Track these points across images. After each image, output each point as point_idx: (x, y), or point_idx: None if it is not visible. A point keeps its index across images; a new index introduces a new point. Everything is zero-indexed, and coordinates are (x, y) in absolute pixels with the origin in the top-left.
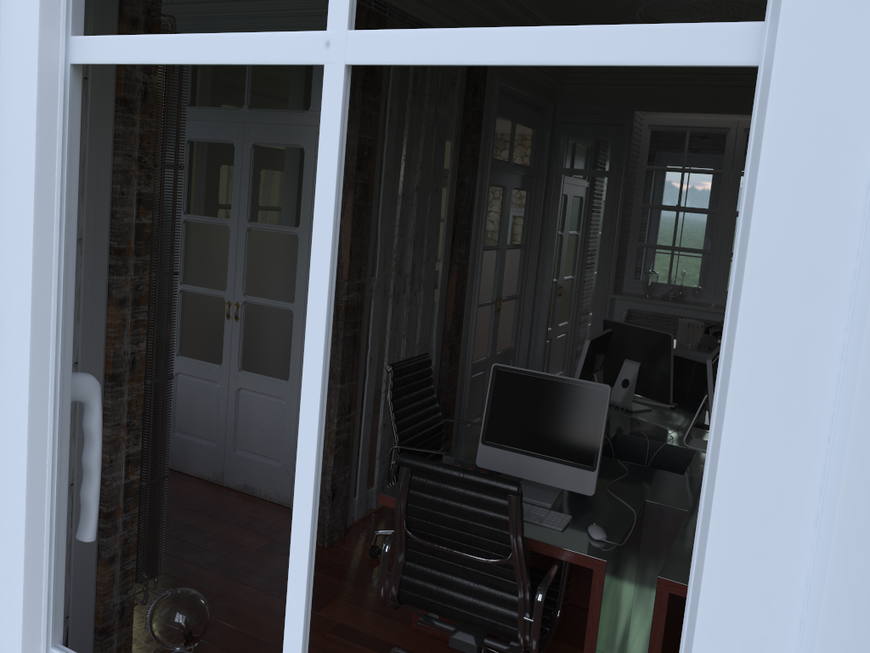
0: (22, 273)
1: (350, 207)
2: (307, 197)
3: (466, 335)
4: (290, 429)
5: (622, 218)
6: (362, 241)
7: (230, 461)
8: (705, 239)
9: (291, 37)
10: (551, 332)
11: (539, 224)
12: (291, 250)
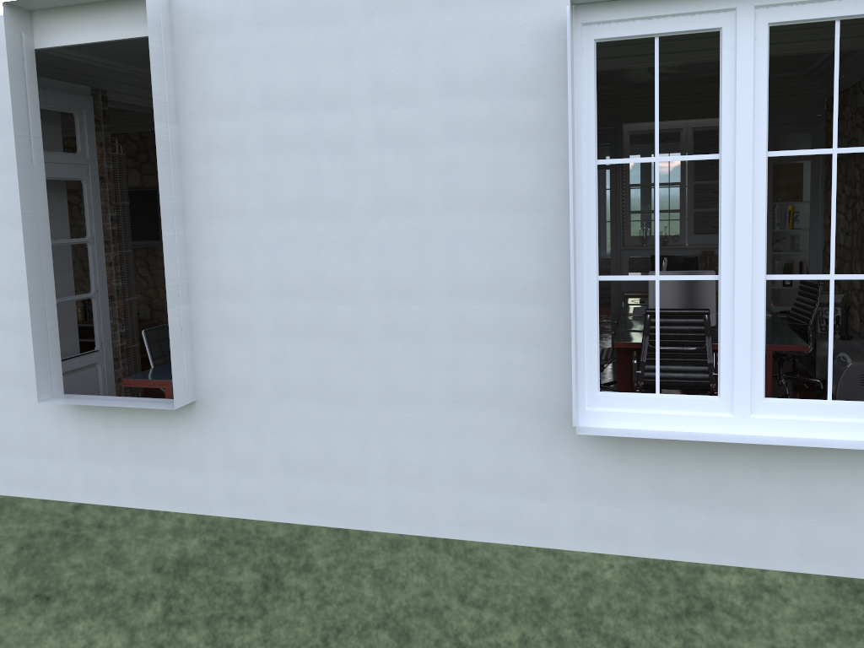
0: (762, 197)
1: None
2: None
3: None
4: None
5: (623, 195)
6: None
7: None
8: (675, 202)
9: (824, 149)
10: None
11: None
12: None
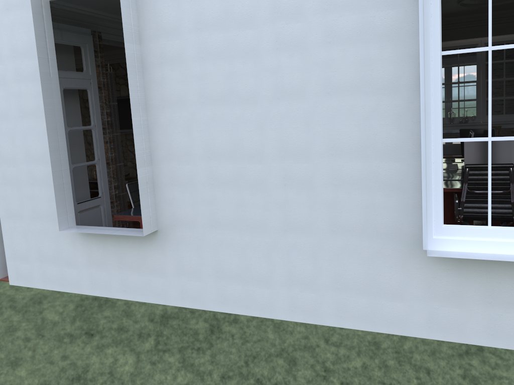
0: None
1: None
2: None
3: None
4: None
5: None
6: None
7: None
8: (473, 94)
9: None
10: None
11: None
12: None
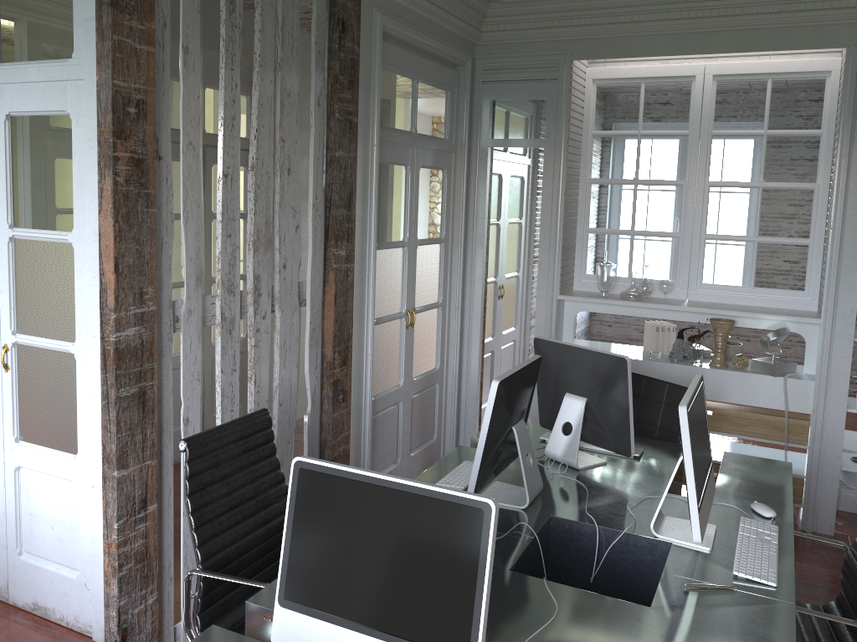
0: None
1: (109, 196)
2: (79, 187)
3: (360, 364)
4: (85, 526)
5: (565, 198)
6: (140, 247)
7: (15, 569)
8: (672, 218)
9: None
10: (493, 342)
11: (462, 212)
12: (67, 266)
